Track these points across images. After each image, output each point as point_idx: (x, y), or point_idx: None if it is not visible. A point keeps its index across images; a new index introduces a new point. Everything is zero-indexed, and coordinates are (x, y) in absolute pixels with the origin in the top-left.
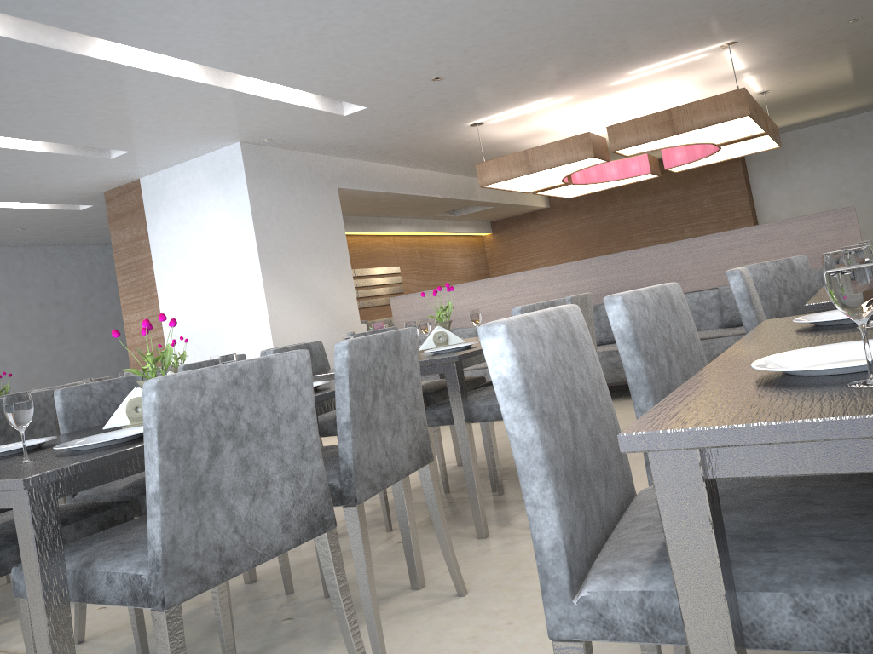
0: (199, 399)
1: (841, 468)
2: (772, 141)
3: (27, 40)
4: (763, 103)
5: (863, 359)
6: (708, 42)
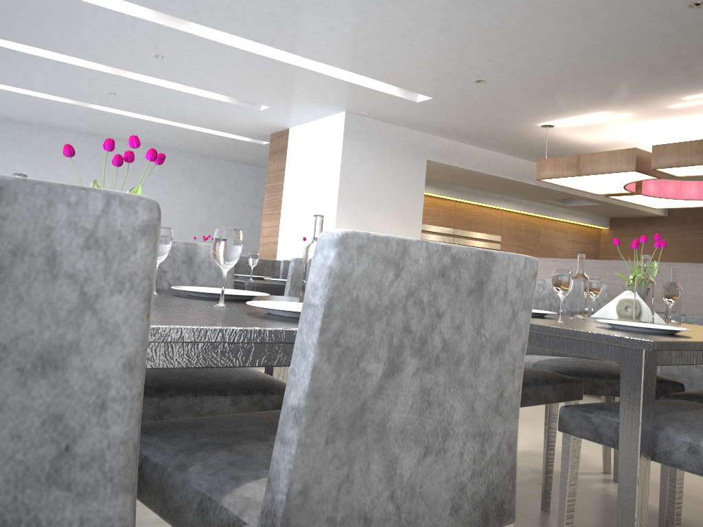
0: None
1: None
2: None
3: (158, 22)
4: None
5: None
6: None
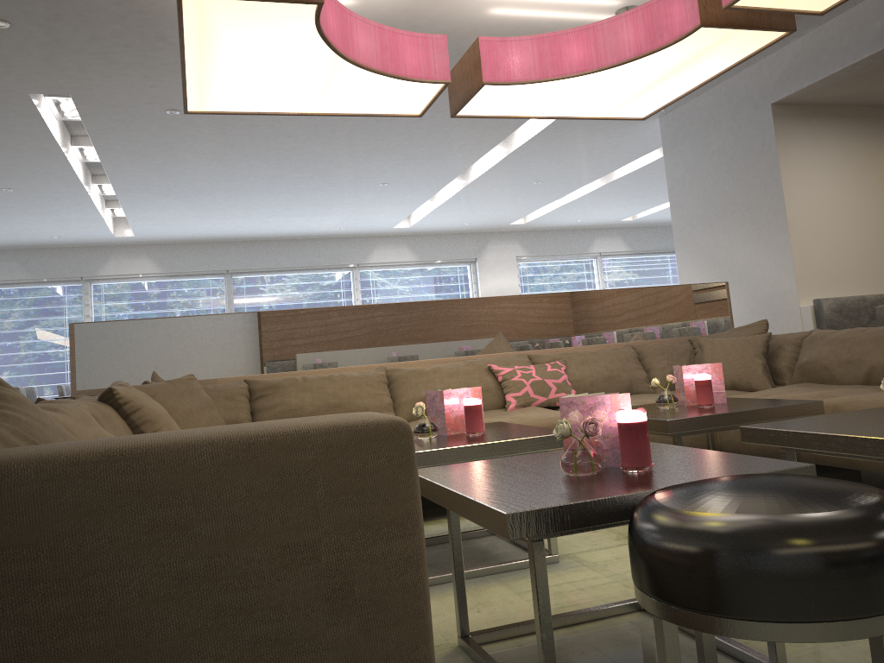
0: None
1: None
2: None
3: (462, 187)
4: None
5: None
6: None
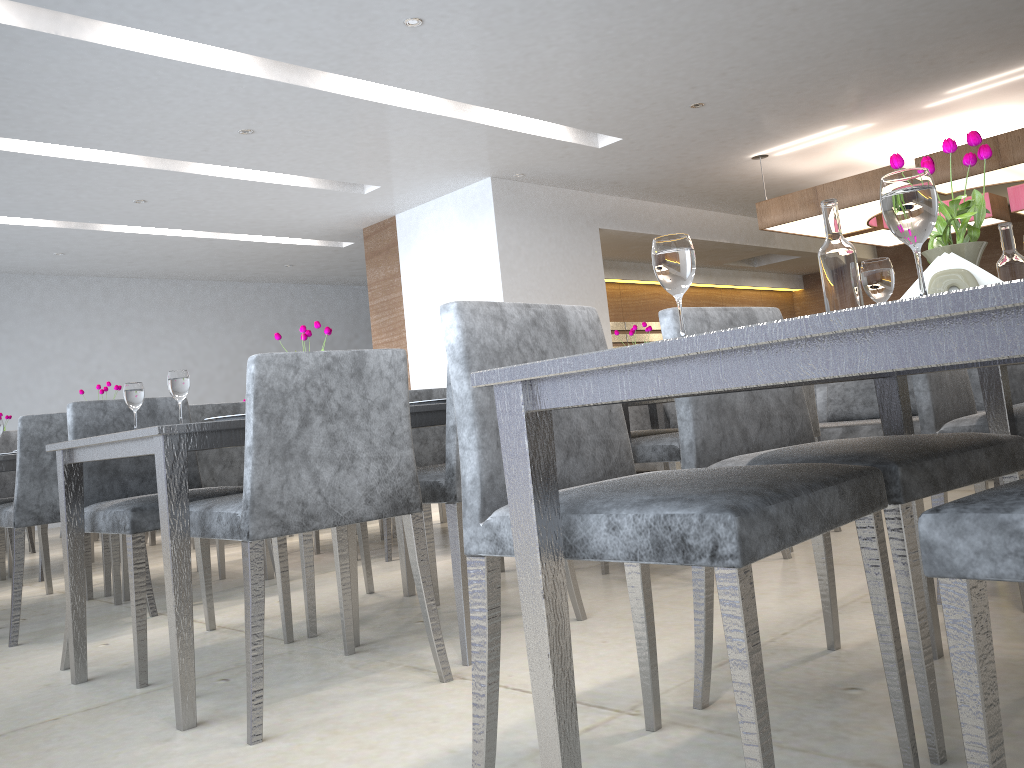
0: (293, 377)
1: (603, 399)
2: None
3: (273, 78)
4: None
5: None
6: None
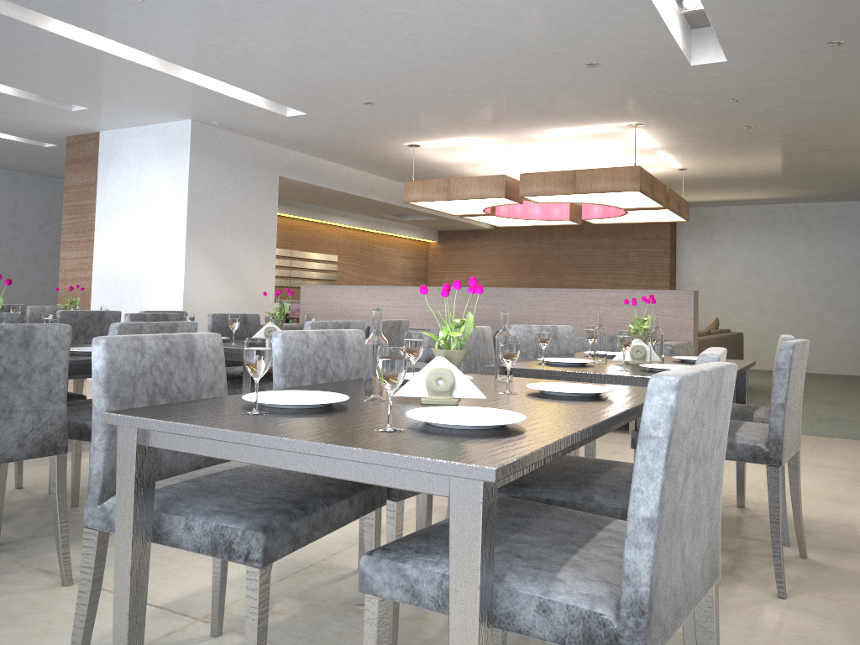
0: None
1: (190, 450)
2: (677, 215)
3: None
4: (685, 178)
5: (306, 402)
6: (616, 119)
